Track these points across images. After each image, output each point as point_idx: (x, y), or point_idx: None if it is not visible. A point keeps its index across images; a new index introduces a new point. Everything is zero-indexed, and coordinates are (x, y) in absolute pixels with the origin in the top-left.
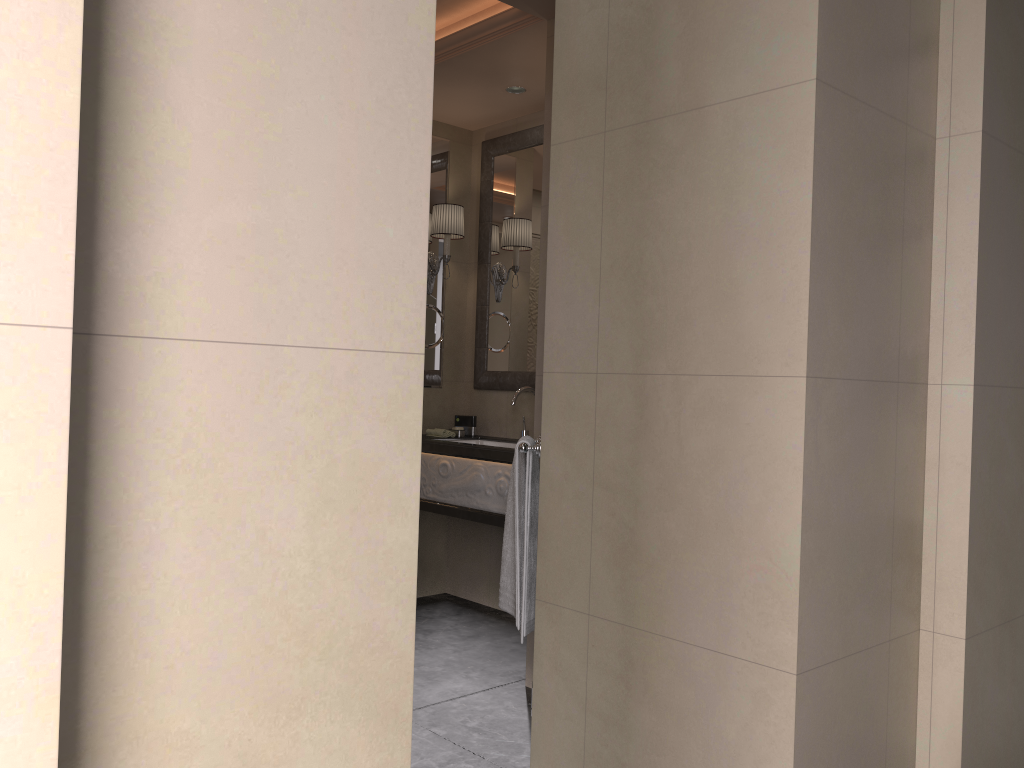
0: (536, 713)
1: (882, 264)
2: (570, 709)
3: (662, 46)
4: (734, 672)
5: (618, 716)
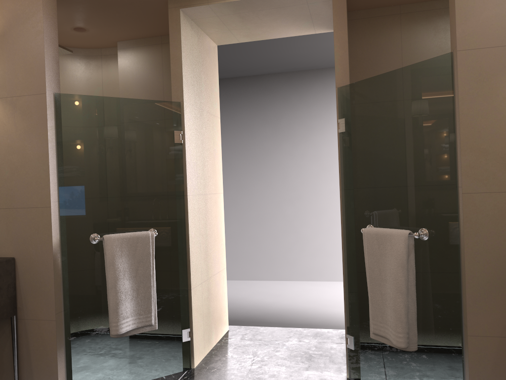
0: (194, 335)
1: None
2: (200, 322)
3: (202, 87)
4: (220, 275)
5: (208, 311)
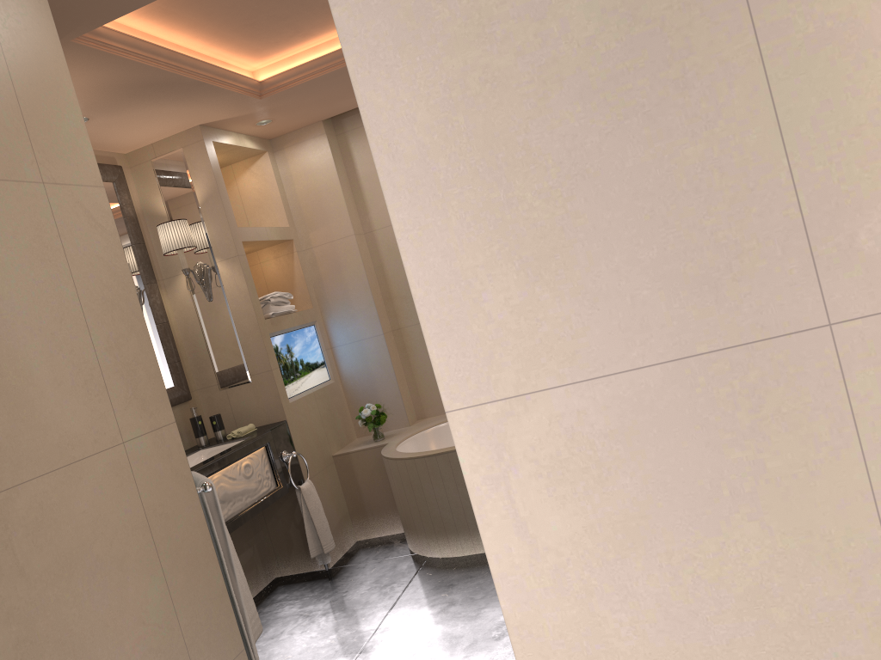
0: None
1: (661, 98)
2: None
3: None
4: None
5: None
